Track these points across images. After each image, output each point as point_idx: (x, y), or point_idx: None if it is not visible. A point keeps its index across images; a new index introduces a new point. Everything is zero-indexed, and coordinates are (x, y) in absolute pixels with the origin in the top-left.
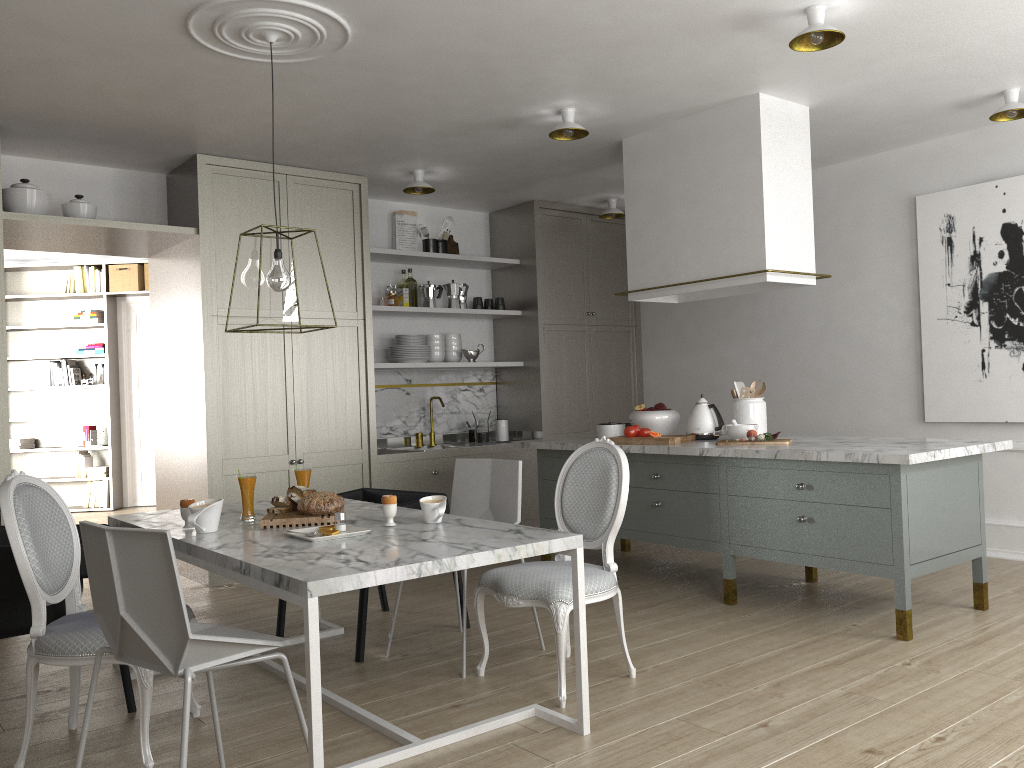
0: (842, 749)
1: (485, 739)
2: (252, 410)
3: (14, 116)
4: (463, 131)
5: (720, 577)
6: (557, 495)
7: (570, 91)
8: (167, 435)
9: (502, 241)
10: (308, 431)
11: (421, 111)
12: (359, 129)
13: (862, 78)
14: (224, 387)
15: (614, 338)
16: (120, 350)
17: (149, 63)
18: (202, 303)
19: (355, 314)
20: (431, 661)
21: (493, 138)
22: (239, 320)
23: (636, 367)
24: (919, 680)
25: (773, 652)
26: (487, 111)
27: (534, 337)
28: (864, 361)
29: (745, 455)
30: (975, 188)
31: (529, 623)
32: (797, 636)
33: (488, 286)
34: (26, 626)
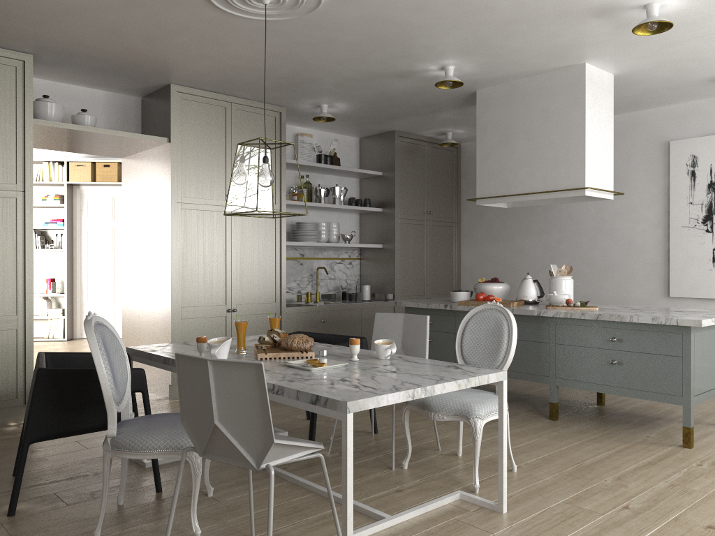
0: (690, 525)
1: (433, 515)
2: (202, 272)
3: (47, 48)
4: (369, 78)
5: (536, 400)
6: (457, 341)
7: (457, 53)
8: (134, 288)
9: (369, 158)
10: (240, 288)
11: (346, 62)
12: (296, 72)
13: (659, 57)
14: (184, 255)
15: (443, 230)
16: (74, 224)
17: (165, 14)
18: (171, 193)
19: (274, 206)
20: (363, 457)
21: (387, 84)
22: (233, 207)
23: (456, 251)
24: (714, 476)
25: (603, 455)
26: (392, 64)
27: (391, 227)
28: (626, 253)
29: (573, 316)
30: (713, 137)
31: (418, 431)
32: (613, 444)
33: (357, 190)
34: (87, 428)
